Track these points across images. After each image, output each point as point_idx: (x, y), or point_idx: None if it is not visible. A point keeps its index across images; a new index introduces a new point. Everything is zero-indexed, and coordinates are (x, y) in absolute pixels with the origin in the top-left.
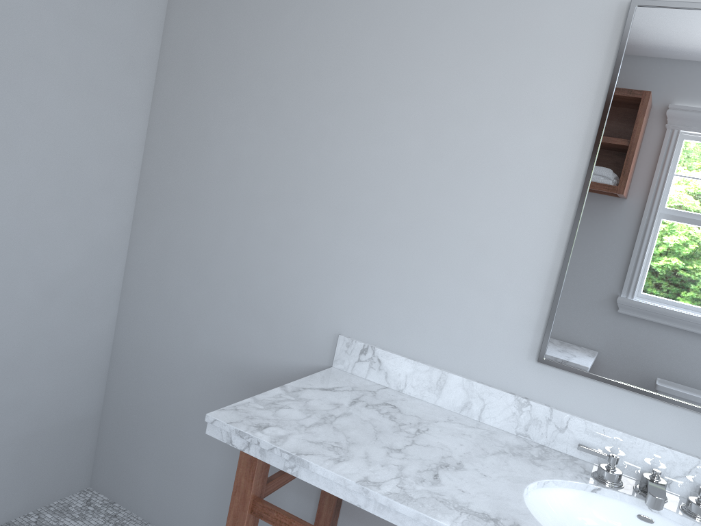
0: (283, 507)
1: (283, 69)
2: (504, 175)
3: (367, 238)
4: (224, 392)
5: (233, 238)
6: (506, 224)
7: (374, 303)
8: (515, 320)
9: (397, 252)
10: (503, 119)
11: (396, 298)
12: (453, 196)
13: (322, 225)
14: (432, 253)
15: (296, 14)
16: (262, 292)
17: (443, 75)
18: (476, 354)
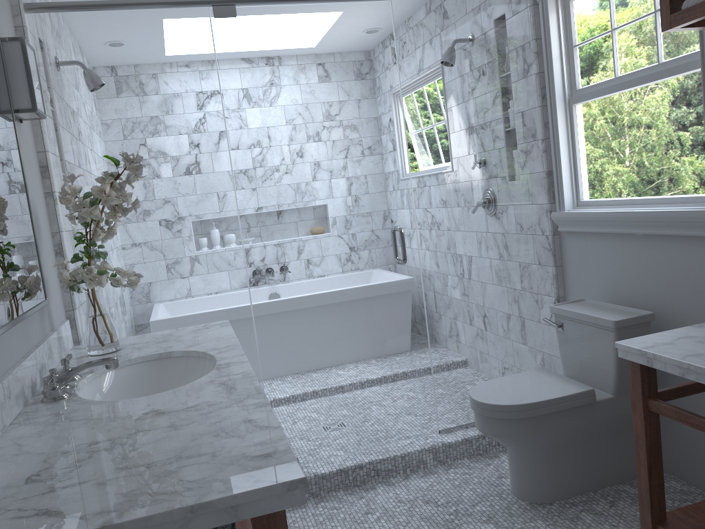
0: None
1: None
2: None
3: None
4: None
5: None
6: None
7: None
8: None
9: None
10: None
11: None
12: None
13: None
14: None
15: None
16: None
17: None
18: None
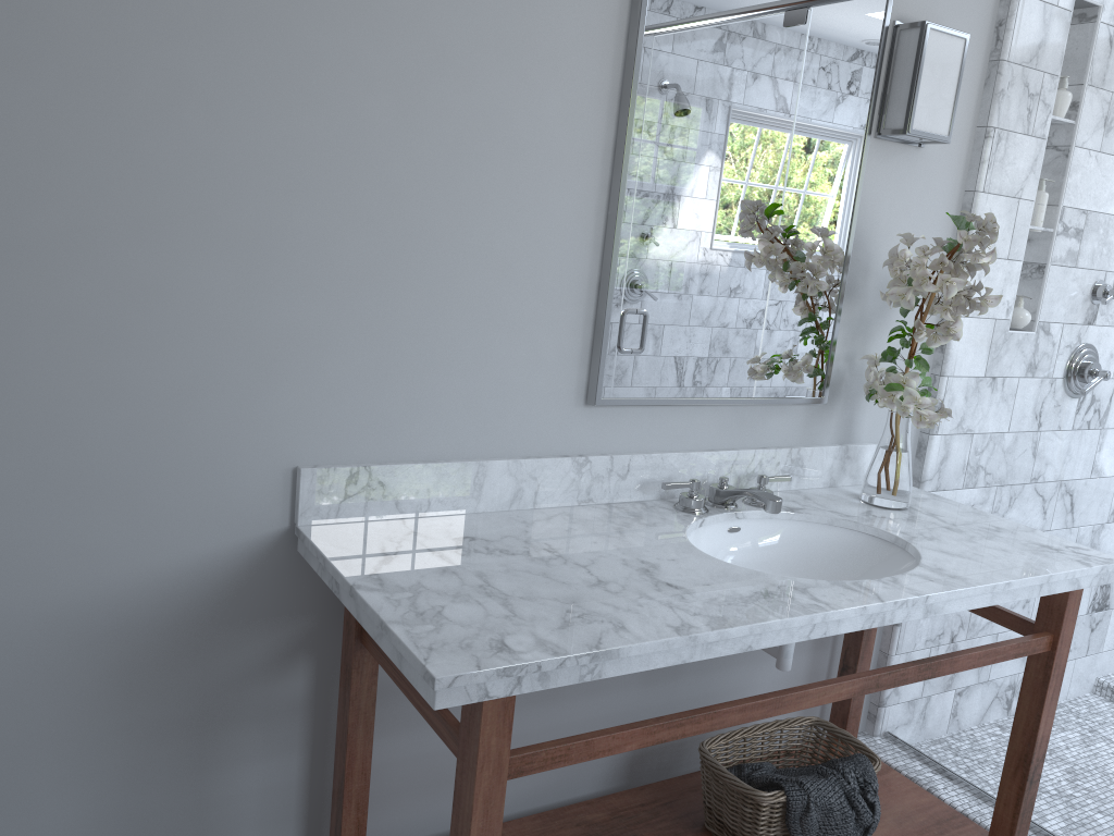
0: (239, 797)
1: None
2: (520, 156)
3: (317, 288)
4: (40, 679)
5: None
6: (531, 228)
7: (350, 395)
8: (556, 360)
9: (376, 301)
10: (509, 68)
11: (387, 377)
12: (453, 196)
13: (217, 279)
14: (434, 290)
15: None
16: (96, 445)
17: None
18: (514, 422)
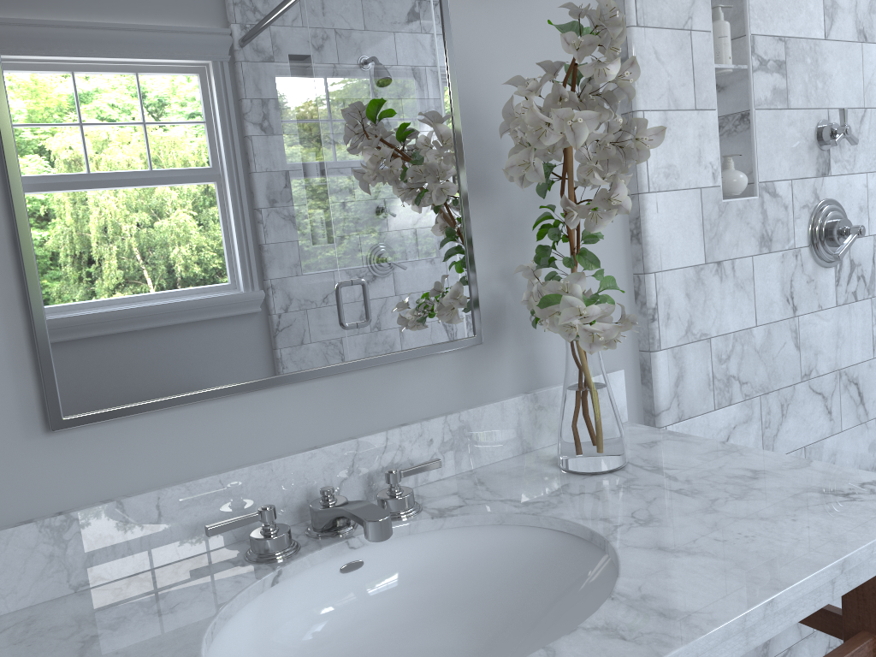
0: None
1: None
2: None
3: None
4: None
5: None
6: None
7: None
8: None
9: None
10: None
11: None
12: None
13: None
14: None
15: None
16: None
17: None
18: None
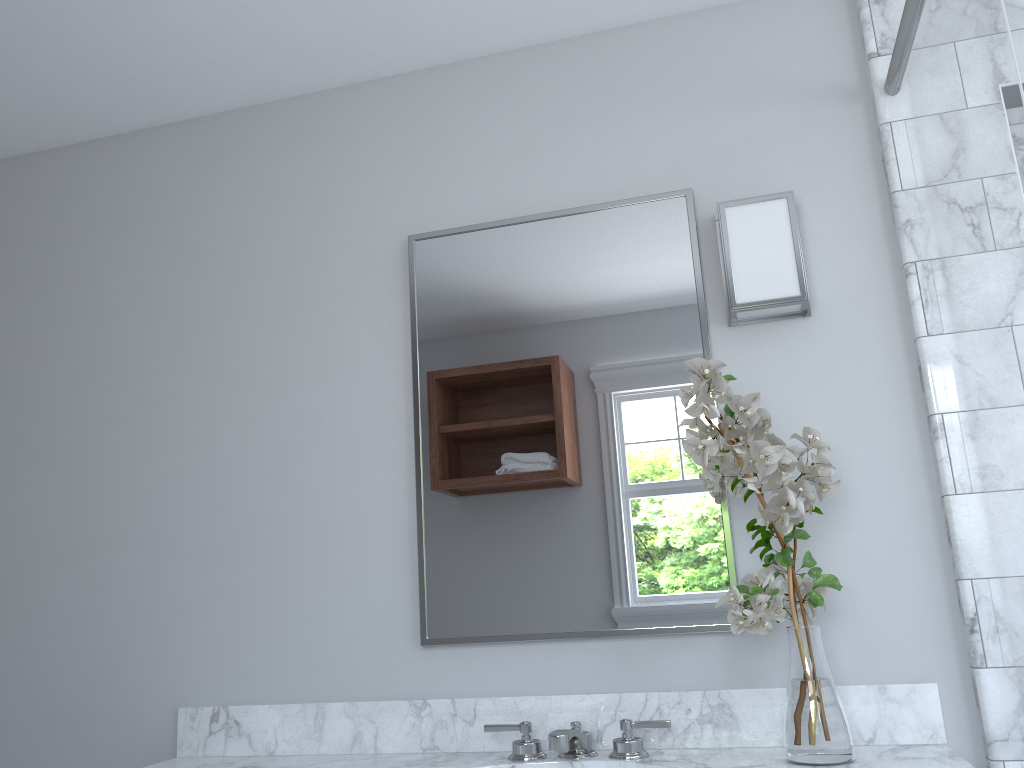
0: None
1: (56, 394)
2: (334, 442)
3: (193, 566)
4: None
5: (16, 627)
6: (350, 495)
7: (218, 647)
8: (388, 605)
9: (233, 571)
10: (319, 382)
11: (244, 631)
12: (285, 483)
13: (134, 569)
14: (276, 557)
15: (64, 329)
16: (66, 689)
17: (244, 353)
18: (355, 666)
